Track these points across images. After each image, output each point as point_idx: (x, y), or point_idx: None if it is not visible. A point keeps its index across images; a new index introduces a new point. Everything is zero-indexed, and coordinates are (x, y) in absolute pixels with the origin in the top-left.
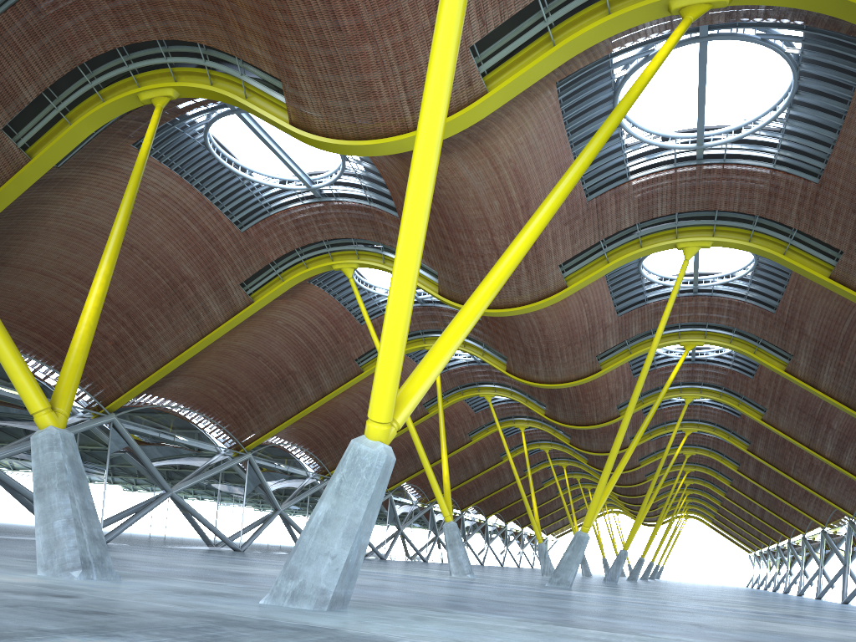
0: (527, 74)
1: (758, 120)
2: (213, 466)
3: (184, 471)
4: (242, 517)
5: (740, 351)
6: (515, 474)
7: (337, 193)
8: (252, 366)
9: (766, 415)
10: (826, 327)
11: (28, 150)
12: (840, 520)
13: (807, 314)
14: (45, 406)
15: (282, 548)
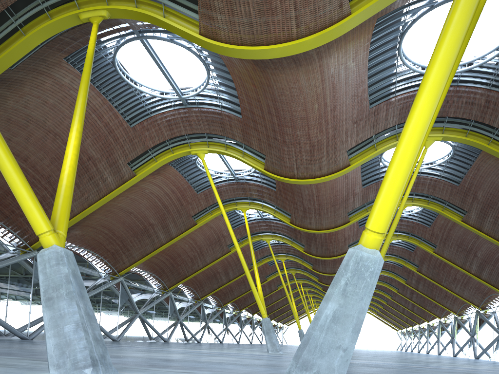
0: (380, 2)
1: (484, 57)
2: (98, 286)
3: None
4: (117, 318)
5: (434, 209)
6: (284, 287)
7: (198, 102)
8: (126, 220)
9: (436, 249)
10: (491, 193)
11: None
12: (468, 310)
13: (480, 186)
14: (50, 228)
15: (142, 338)
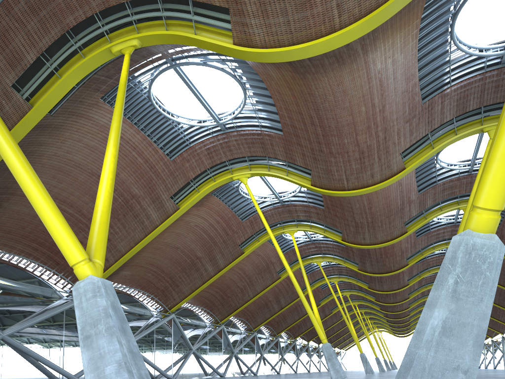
0: None
1: None
2: (151, 325)
3: (133, 329)
4: (171, 356)
5: None
6: (341, 310)
7: (236, 126)
8: (174, 256)
9: None
10: None
11: (30, 101)
12: None
13: None
14: (84, 257)
15: (197, 375)
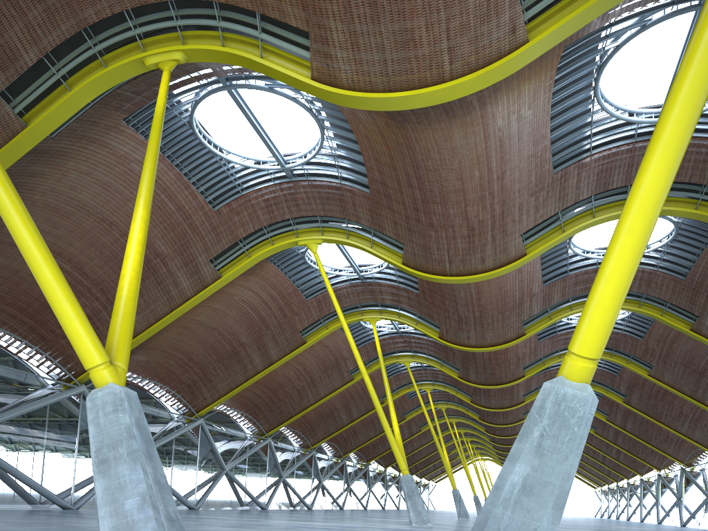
0: (571, 22)
1: None
2: (169, 432)
3: None
4: (195, 477)
5: (648, 314)
6: (431, 429)
7: (307, 173)
8: (208, 339)
9: (652, 371)
10: None
11: (25, 117)
12: (702, 458)
13: None
14: (104, 359)
15: (230, 504)
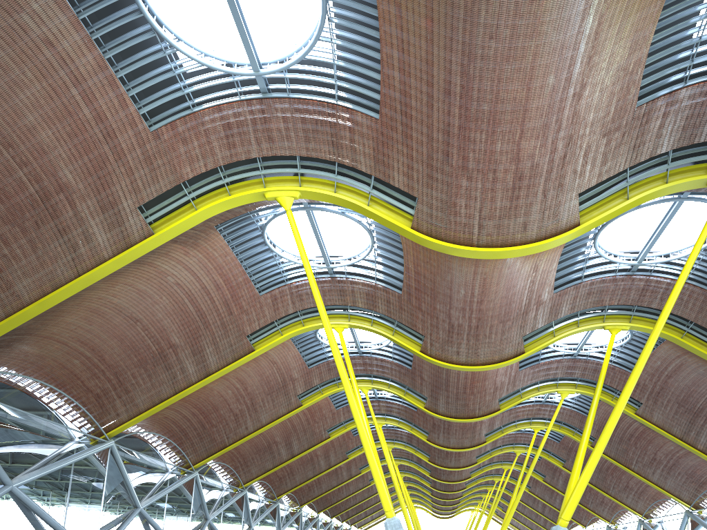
0: None
1: None
2: (66, 455)
3: (29, 459)
4: (99, 516)
5: (667, 336)
6: (390, 468)
7: (289, 89)
8: (128, 334)
9: (640, 410)
10: None
11: None
12: (668, 510)
13: None
14: None
15: None
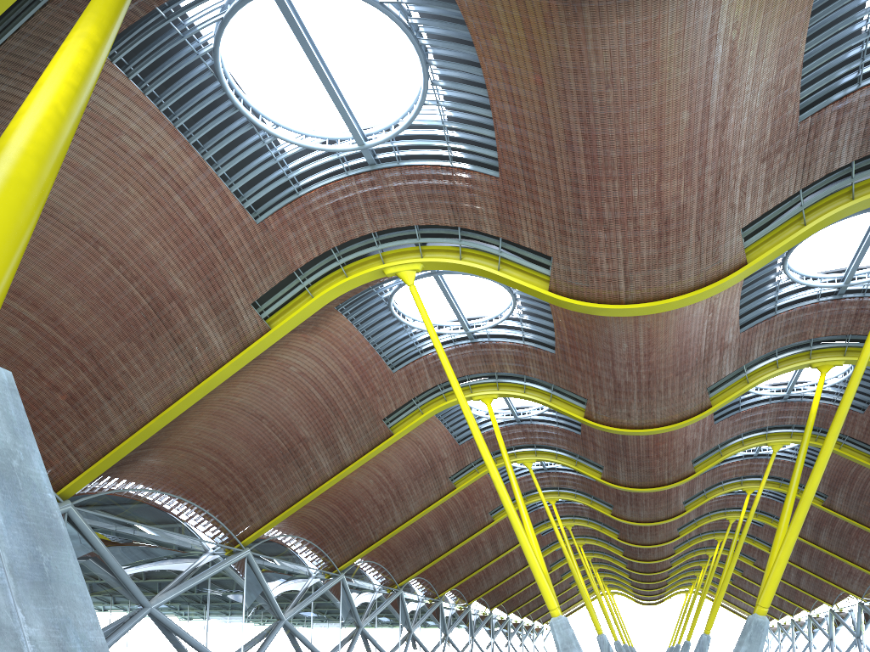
0: None
1: None
2: (202, 569)
3: (164, 577)
4: (241, 632)
5: None
6: (565, 553)
7: (399, 156)
8: (254, 433)
9: None
10: None
11: None
12: None
13: None
14: None
15: None
